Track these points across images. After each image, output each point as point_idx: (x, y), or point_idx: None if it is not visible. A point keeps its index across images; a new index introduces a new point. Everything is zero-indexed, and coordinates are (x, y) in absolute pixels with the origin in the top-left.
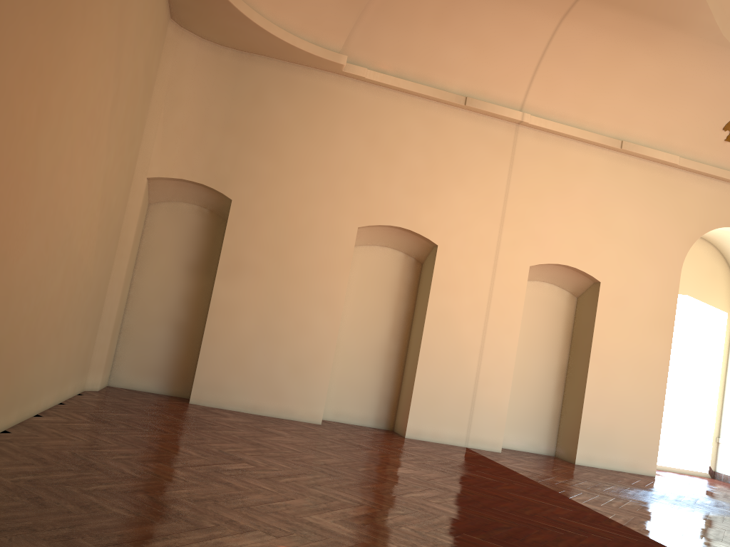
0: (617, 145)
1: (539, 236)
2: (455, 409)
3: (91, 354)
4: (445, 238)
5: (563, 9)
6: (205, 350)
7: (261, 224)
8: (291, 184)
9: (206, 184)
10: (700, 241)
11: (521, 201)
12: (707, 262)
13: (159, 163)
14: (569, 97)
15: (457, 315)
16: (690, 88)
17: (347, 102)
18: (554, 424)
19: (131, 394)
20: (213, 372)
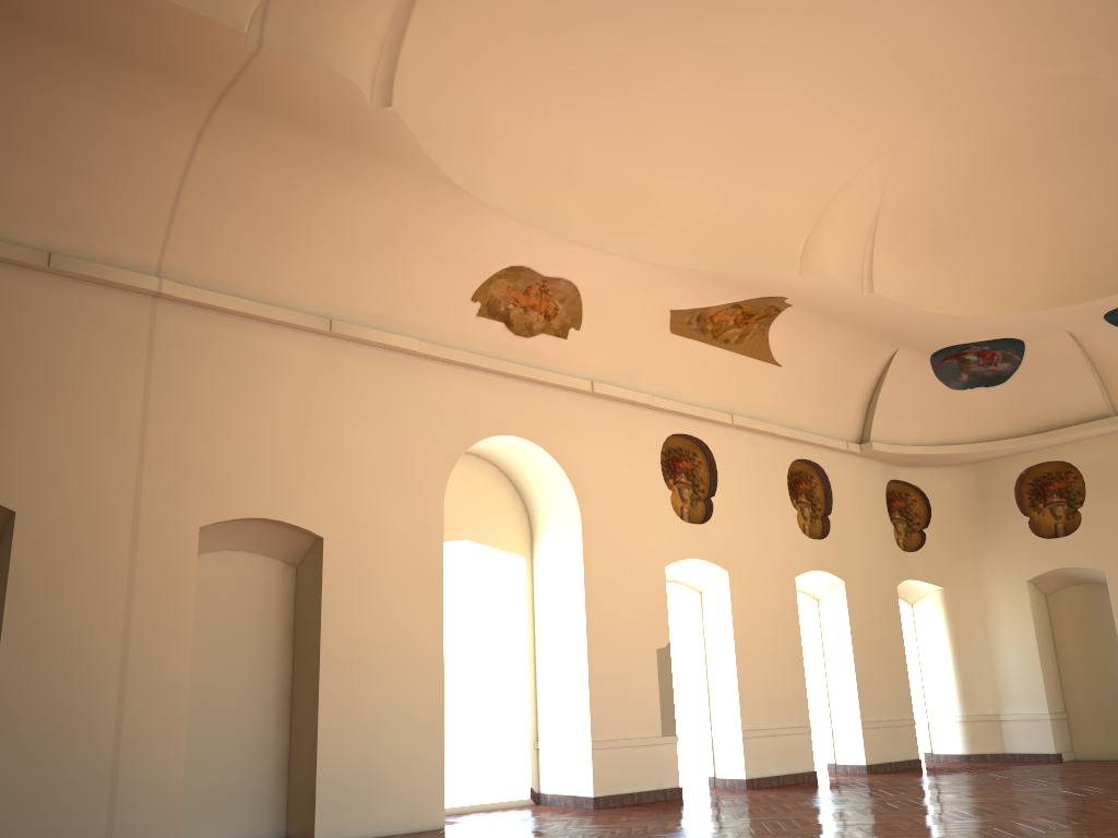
0: (325, 326)
1: (212, 477)
2: (77, 805)
3: None
4: (32, 497)
5: (198, 117)
6: None
7: None
8: None
9: None
10: (475, 460)
11: (174, 421)
12: (488, 488)
13: None
14: (237, 254)
15: (67, 631)
16: (416, 243)
17: None
18: (281, 785)
19: None
20: None
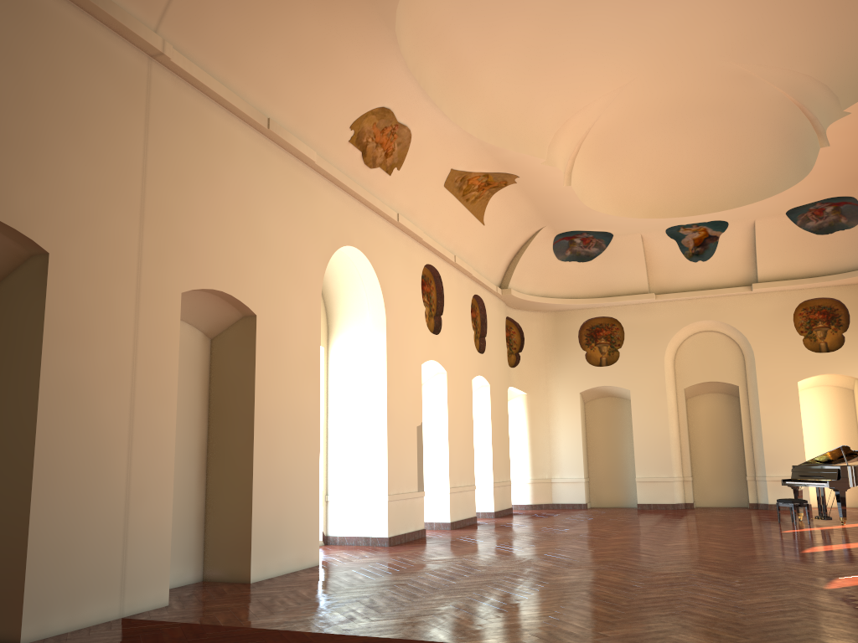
0: (265, 123)
1: (189, 246)
2: (100, 556)
3: None
4: (62, 240)
5: None
6: None
7: None
8: None
9: None
10: None
11: (164, 186)
12: None
13: None
14: (217, 35)
15: (91, 383)
16: (337, 67)
17: None
18: (200, 533)
19: None
20: None
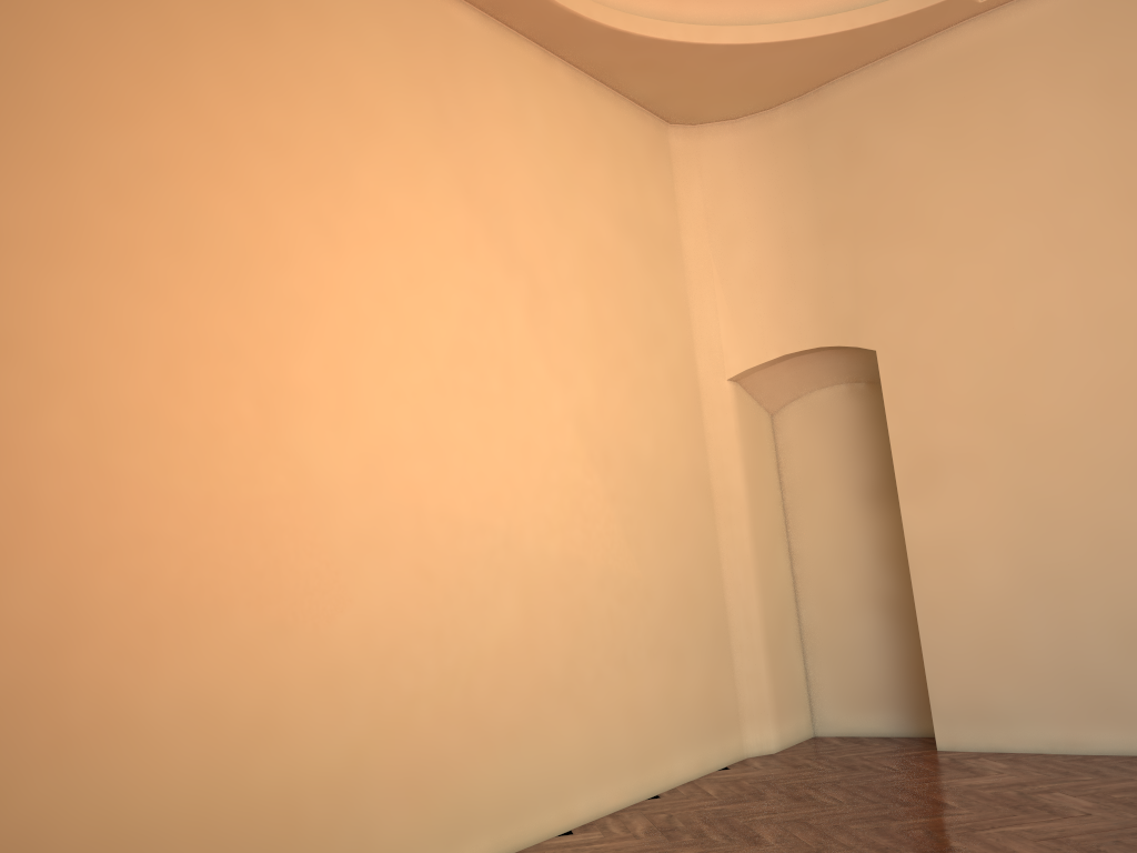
0: None
1: None
2: None
3: (732, 694)
4: None
5: None
6: (929, 641)
7: (944, 370)
8: (971, 269)
9: (825, 345)
10: None
11: None
12: None
13: (738, 348)
14: None
15: None
16: None
17: (1022, 52)
18: None
19: (835, 748)
20: (959, 681)
